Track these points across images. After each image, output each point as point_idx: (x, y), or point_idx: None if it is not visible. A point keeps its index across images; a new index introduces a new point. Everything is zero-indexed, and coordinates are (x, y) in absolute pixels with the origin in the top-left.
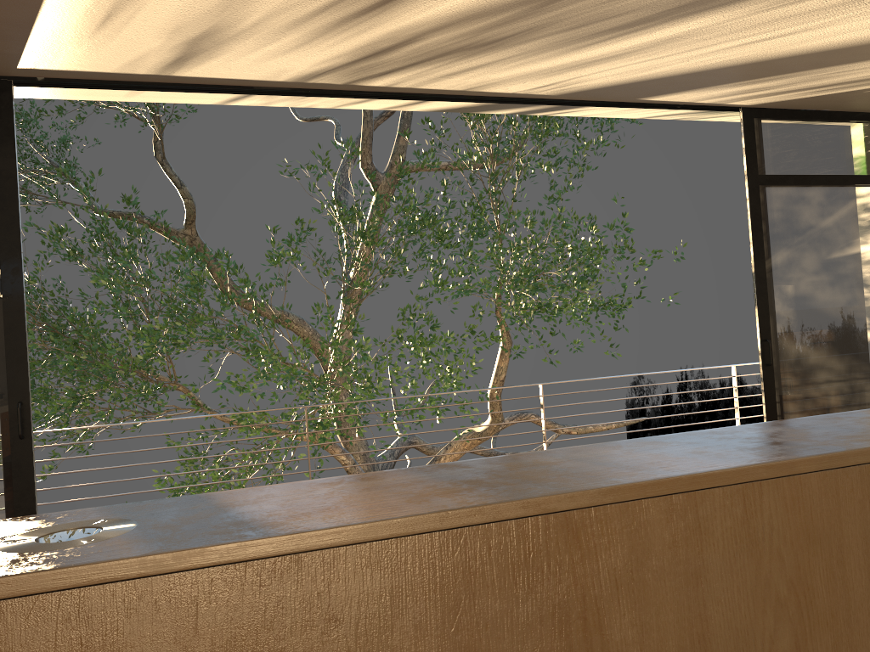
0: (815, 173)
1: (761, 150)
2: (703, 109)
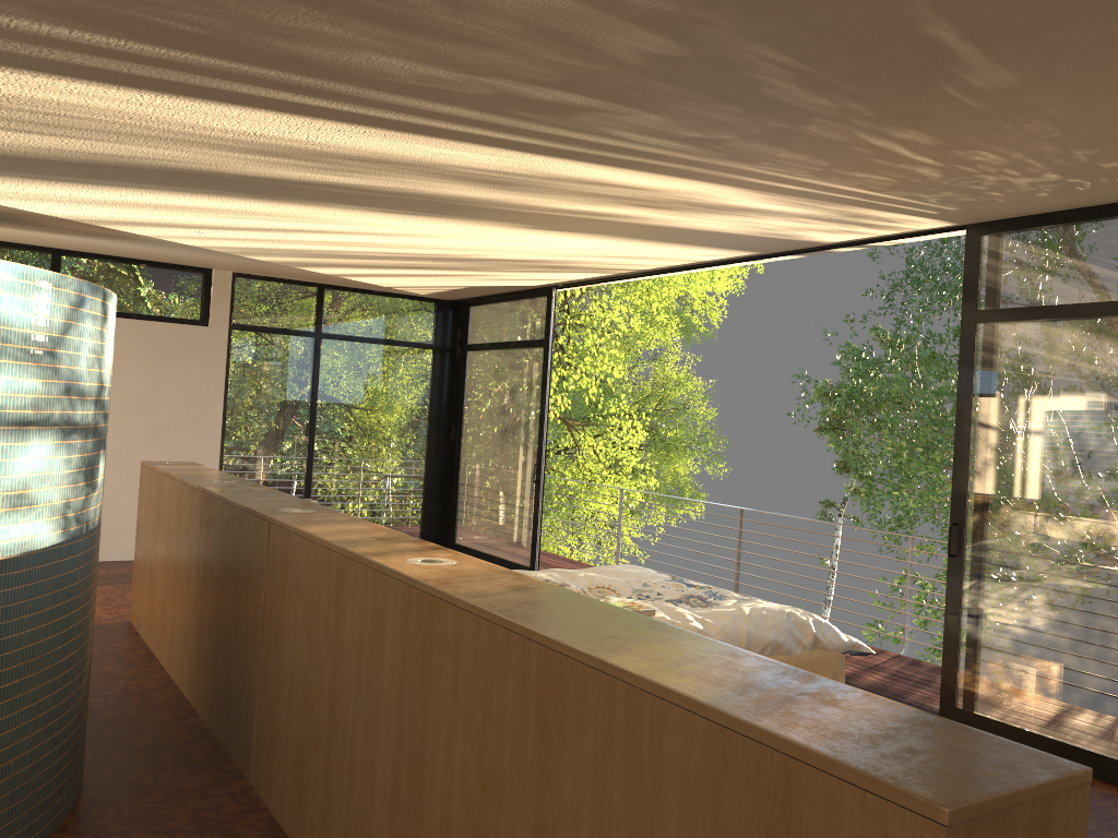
0: (1065, 302)
1: (986, 277)
2: (937, 232)
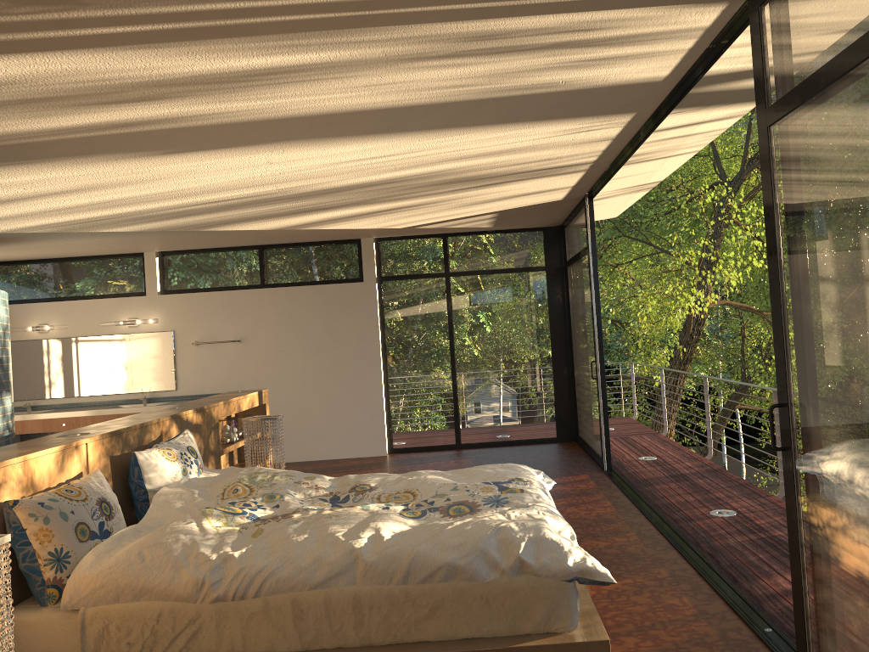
0: (827, 59)
1: (768, 61)
2: (745, 23)
